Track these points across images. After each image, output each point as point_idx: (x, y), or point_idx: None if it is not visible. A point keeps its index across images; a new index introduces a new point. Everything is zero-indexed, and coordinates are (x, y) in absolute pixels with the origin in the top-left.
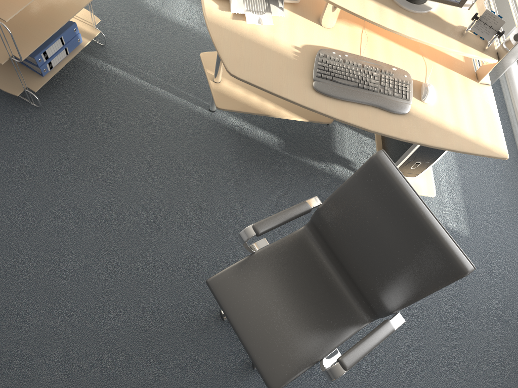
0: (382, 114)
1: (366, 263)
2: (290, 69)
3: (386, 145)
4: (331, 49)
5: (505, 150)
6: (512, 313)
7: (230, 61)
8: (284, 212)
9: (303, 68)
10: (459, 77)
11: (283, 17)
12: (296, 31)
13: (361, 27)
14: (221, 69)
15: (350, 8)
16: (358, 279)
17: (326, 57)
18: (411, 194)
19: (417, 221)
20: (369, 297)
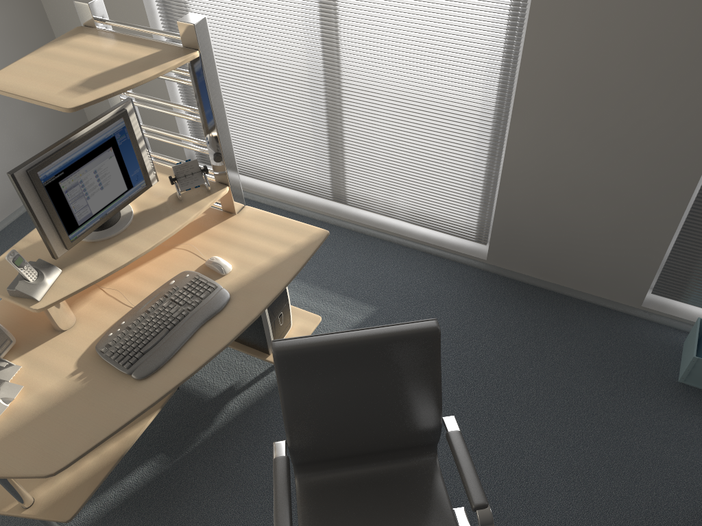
0: (217, 321)
1: (379, 424)
2: (97, 394)
3: (239, 336)
4: (104, 335)
5: (319, 230)
6: (470, 311)
7: (35, 465)
8: (277, 491)
9: (107, 378)
10: (219, 227)
11: (22, 369)
12: (51, 363)
13: (97, 289)
14: (21, 487)
15: (73, 288)
16: (389, 443)
17: (110, 345)
18: (336, 338)
19: (365, 346)
20: (413, 441)
